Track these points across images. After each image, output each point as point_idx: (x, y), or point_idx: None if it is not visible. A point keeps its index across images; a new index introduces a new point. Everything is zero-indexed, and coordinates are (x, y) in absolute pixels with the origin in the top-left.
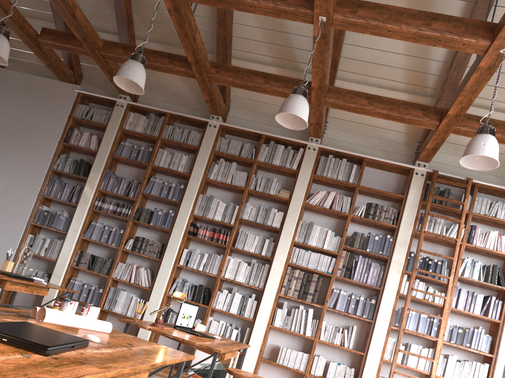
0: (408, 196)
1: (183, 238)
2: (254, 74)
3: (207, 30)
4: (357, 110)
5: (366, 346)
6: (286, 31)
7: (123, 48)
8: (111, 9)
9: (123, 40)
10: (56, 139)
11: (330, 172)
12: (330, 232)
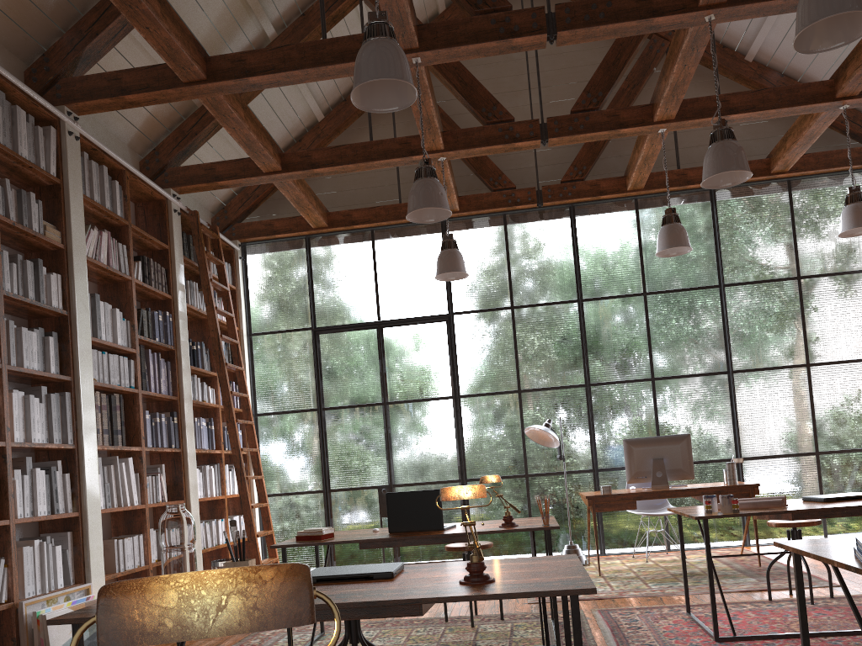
0: (175, 247)
1: None
2: None
3: None
4: (230, 121)
5: (184, 489)
6: None
7: None
8: None
9: None
10: None
11: (96, 191)
12: (118, 313)
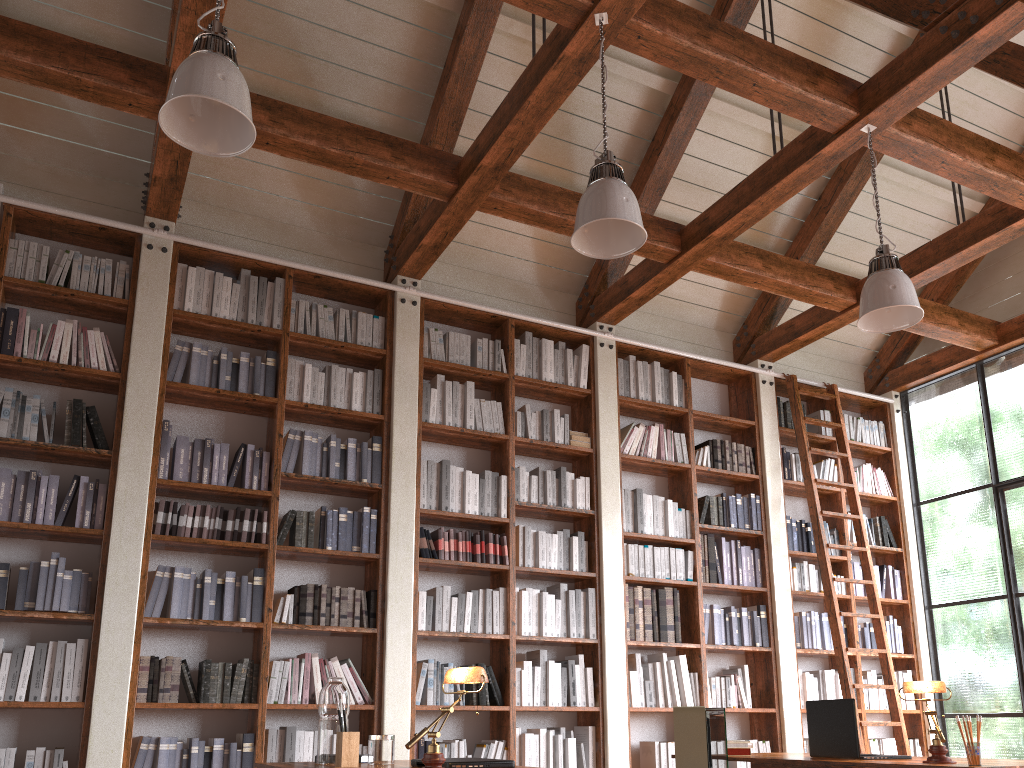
0: (762, 421)
1: (415, 568)
2: (575, 200)
3: (397, 82)
4: (744, 277)
5: (775, 696)
6: (569, 110)
7: (265, 109)
8: None
9: None
10: None
11: (641, 389)
12: (671, 504)
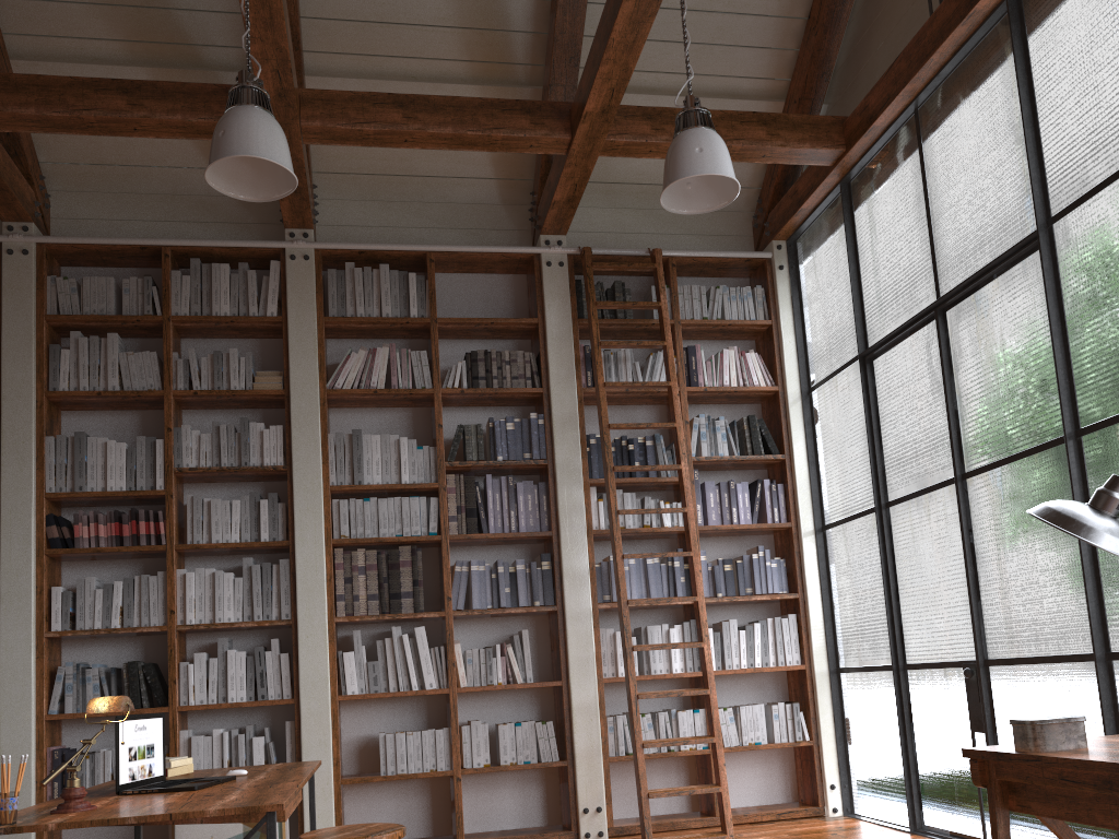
0: (546, 317)
1: (40, 561)
2: (93, 88)
3: None
4: (384, 137)
5: (561, 665)
6: None
7: None
8: None
9: None
10: None
11: (360, 303)
12: (405, 442)
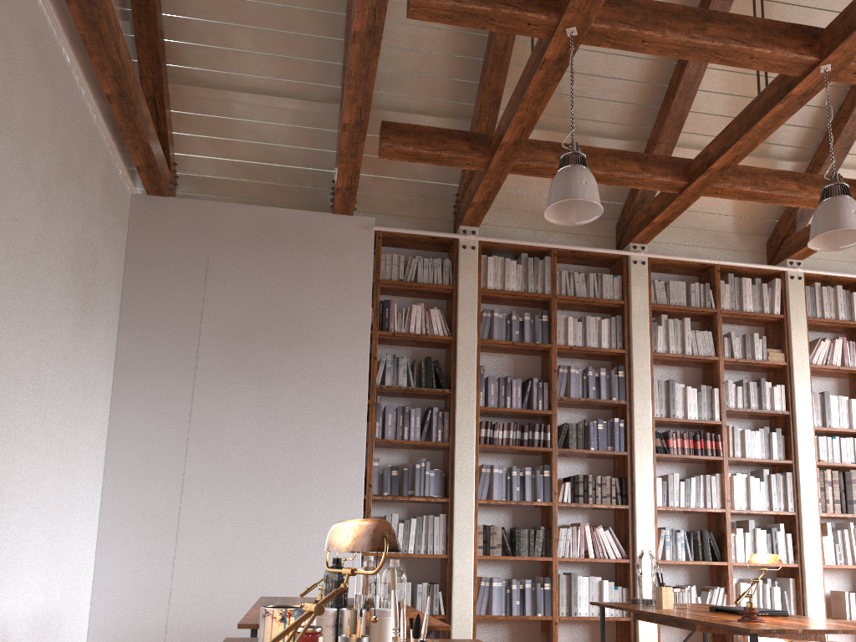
0: None
1: (653, 461)
2: (779, 177)
3: (631, 101)
4: None
5: None
6: None
7: (553, 151)
8: (453, 71)
9: (482, 129)
10: (366, 327)
11: (826, 310)
12: (854, 402)
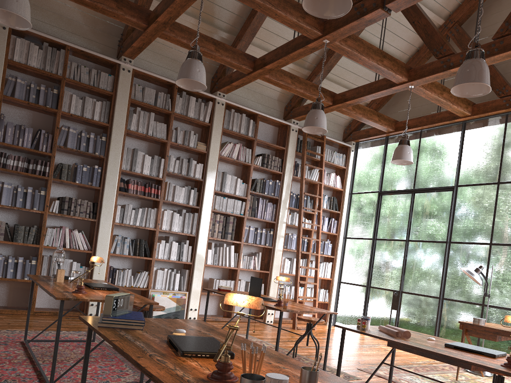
0: (288, 148)
1: (116, 195)
2: (205, 39)
3: None
4: (282, 86)
5: (270, 266)
6: None
7: None
8: None
9: None
10: None
11: (234, 126)
12: (239, 180)
